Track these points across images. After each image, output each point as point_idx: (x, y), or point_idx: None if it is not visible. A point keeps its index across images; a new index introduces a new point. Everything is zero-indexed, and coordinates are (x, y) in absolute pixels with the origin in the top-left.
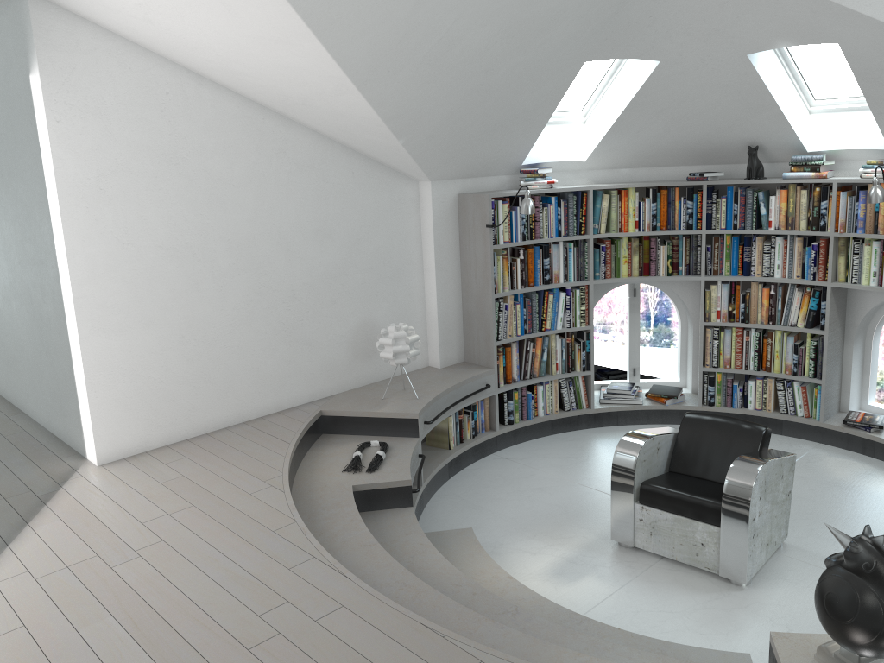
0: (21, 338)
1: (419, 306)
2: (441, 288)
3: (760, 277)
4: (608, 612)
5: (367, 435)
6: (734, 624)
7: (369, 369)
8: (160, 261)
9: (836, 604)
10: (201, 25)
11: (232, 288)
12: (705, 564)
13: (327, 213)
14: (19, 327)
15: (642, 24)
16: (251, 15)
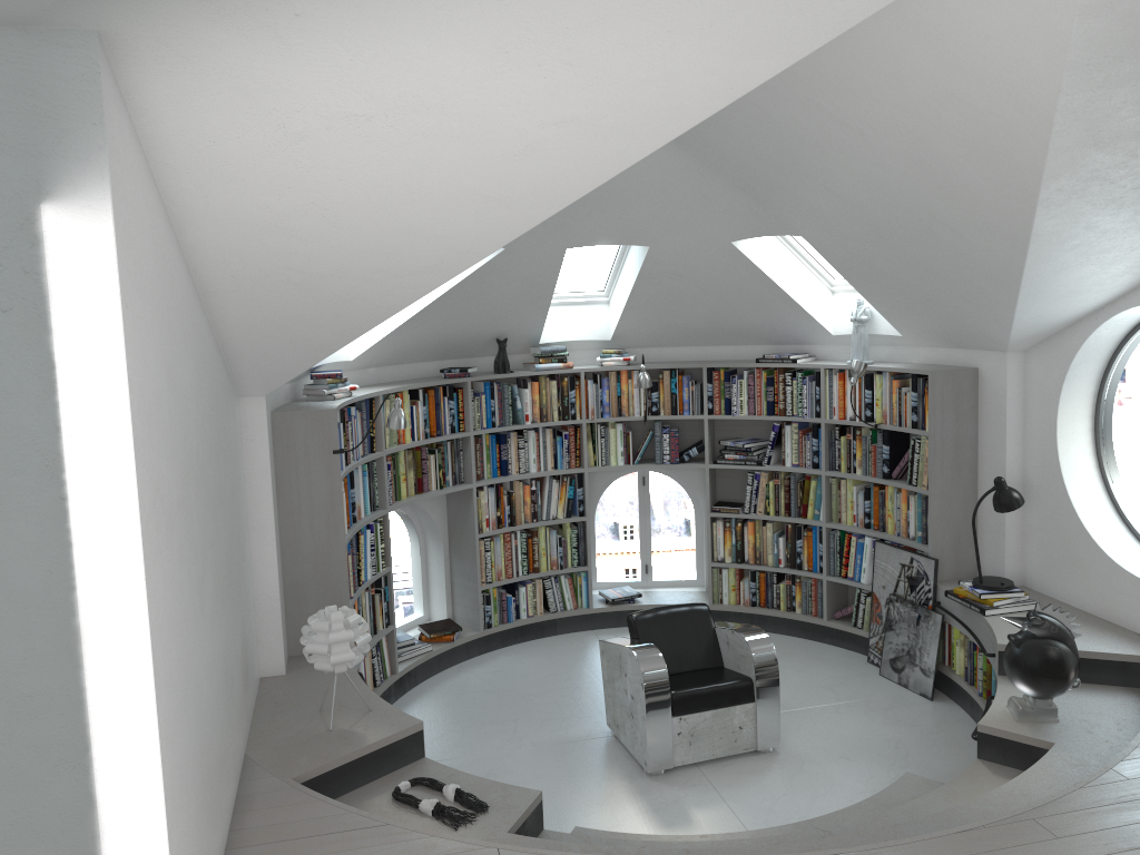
0: None
1: (252, 586)
2: (277, 553)
3: (522, 474)
4: (759, 823)
5: (359, 787)
6: (823, 775)
7: (249, 702)
8: (180, 573)
9: (1051, 664)
10: (405, 162)
11: (206, 605)
12: (744, 746)
13: (222, 456)
14: None
15: None
16: (535, 167)
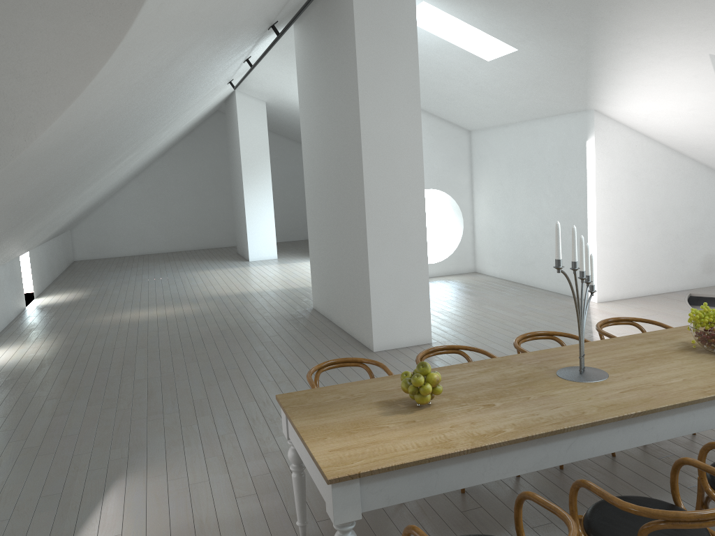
0: (542, 252)
1: None
2: None
3: None
4: None
5: None
6: None
7: (709, 279)
8: (626, 217)
9: None
10: (672, 121)
11: (652, 231)
12: None
13: (695, 198)
14: (542, 247)
15: None
16: (703, 118)
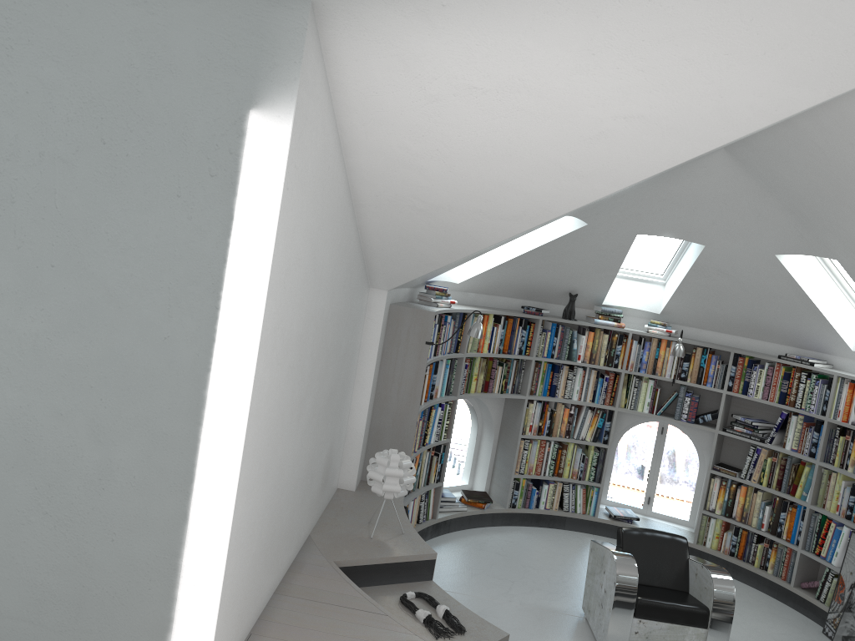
0: None
1: (347, 422)
2: (370, 403)
3: (565, 399)
4: None
5: (379, 585)
6: None
7: (322, 500)
8: (286, 385)
9: None
10: (506, 130)
11: (302, 416)
12: None
13: (344, 321)
14: None
15: (614, 198)
16: (605, 151)
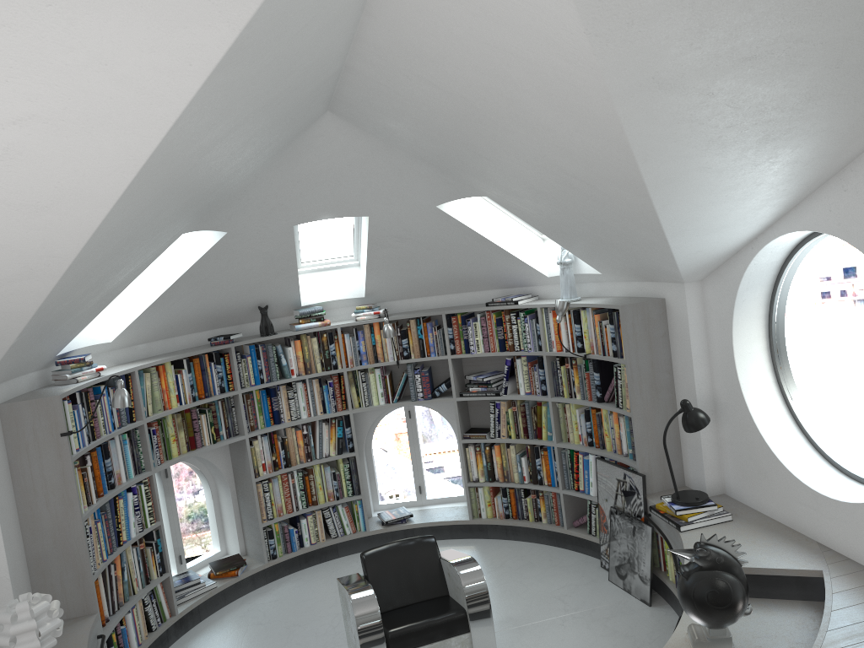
0: None
1: None
2: (6, 535)
3: (293, 421)
4: None
5: None
6: None
7: None
8: None
9: (718, 596)
10: None
11: None
12: None
13: None
14: None
15: (236, 197)
16: (38, 170)
